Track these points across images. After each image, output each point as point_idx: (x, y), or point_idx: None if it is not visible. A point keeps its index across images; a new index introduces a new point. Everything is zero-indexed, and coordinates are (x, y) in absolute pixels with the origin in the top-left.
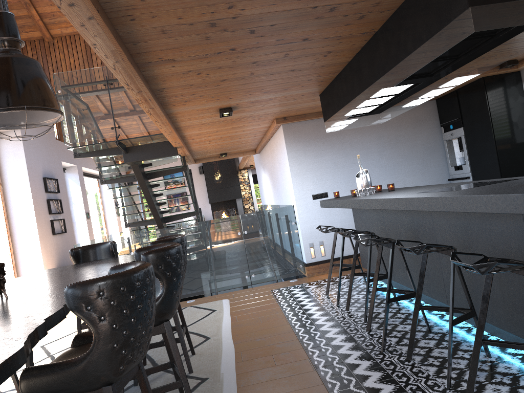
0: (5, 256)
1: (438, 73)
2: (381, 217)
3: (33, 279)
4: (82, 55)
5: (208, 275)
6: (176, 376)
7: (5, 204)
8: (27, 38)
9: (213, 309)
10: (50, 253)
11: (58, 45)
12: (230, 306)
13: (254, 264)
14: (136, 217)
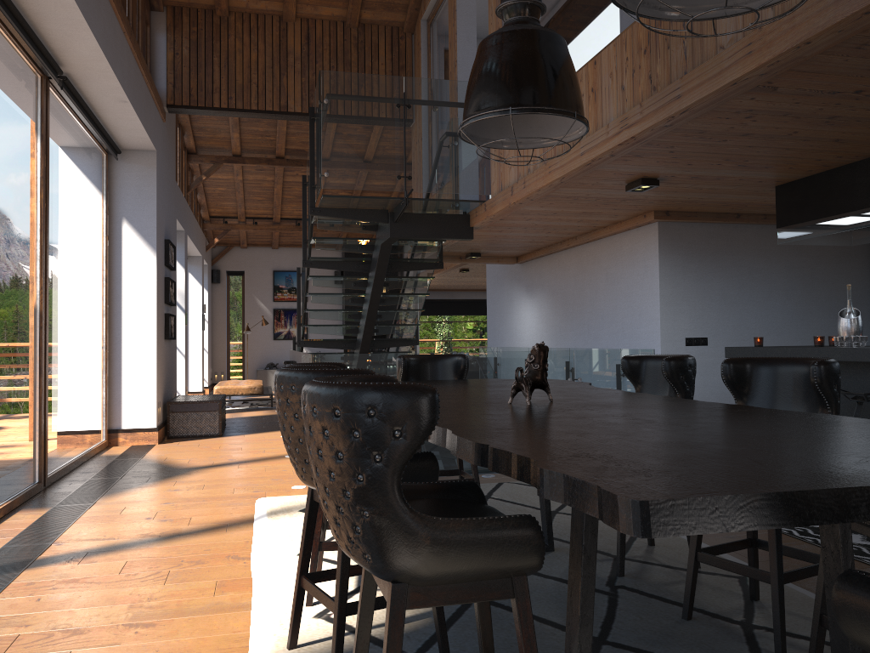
0: (100, 360)
1: None
2: (864, 383)
3: (441, 389)
4: (271, 49)
5: None
6: (755, 561)
7: (109, 273)
8: (187, 2)
9: None
10: (161, 369)
11: (234, 26)
12: None
13: None
14: (323, 332)
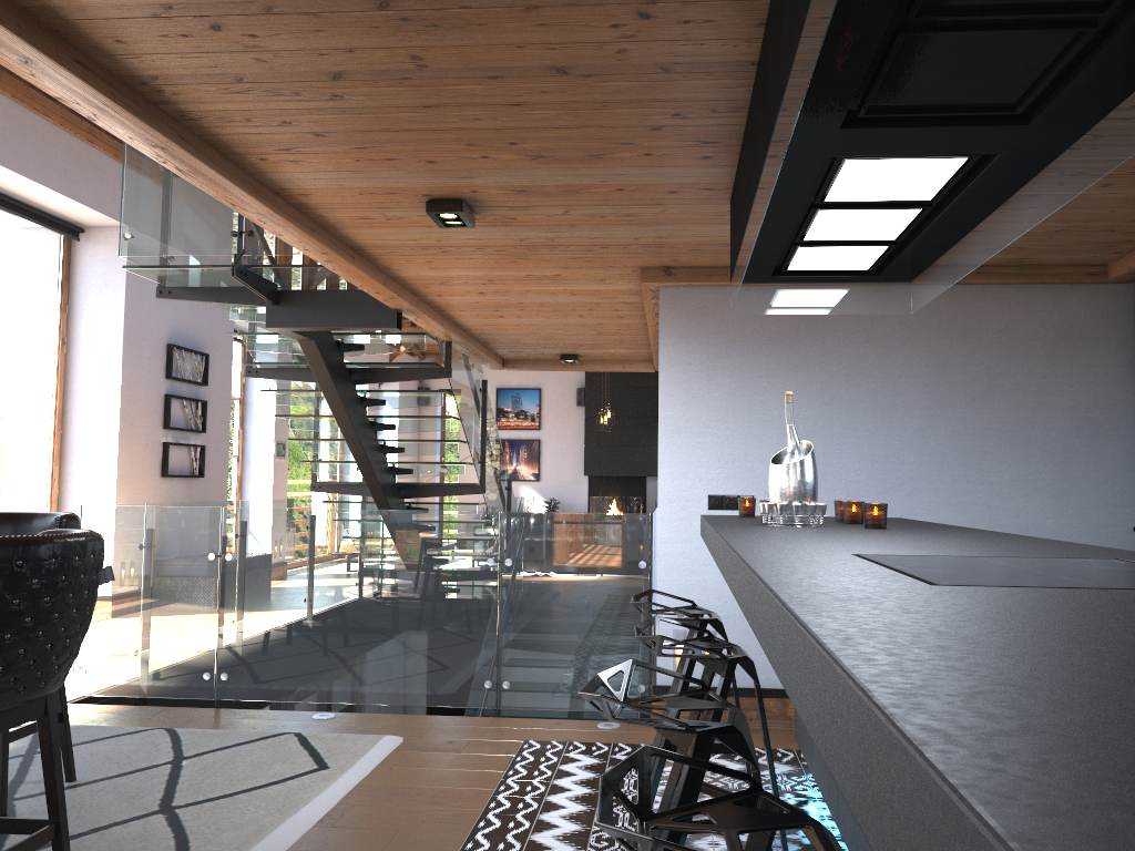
0: (33, 503)
1: (1045, 113)
2: None
3: None
4: None
5: (388, 657)
6: None
7: (65, 389)
8: None
9: (324, 763)
10: None
11: None
12: (379, 765)
13: (513, 655)
14: (334, 472)
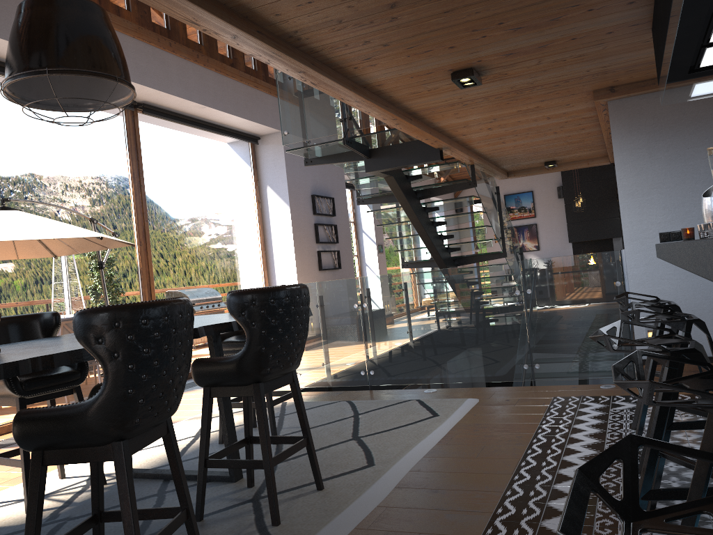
0: None
1: None
2: None
3: None
4: None
5: (463, 354)
6: (190, 534)
7: (263, 228)
8: None
9: (436, 413)
10: None
11: None
12: (467, 413)
13: (539, 347)
14: (413, 255)
